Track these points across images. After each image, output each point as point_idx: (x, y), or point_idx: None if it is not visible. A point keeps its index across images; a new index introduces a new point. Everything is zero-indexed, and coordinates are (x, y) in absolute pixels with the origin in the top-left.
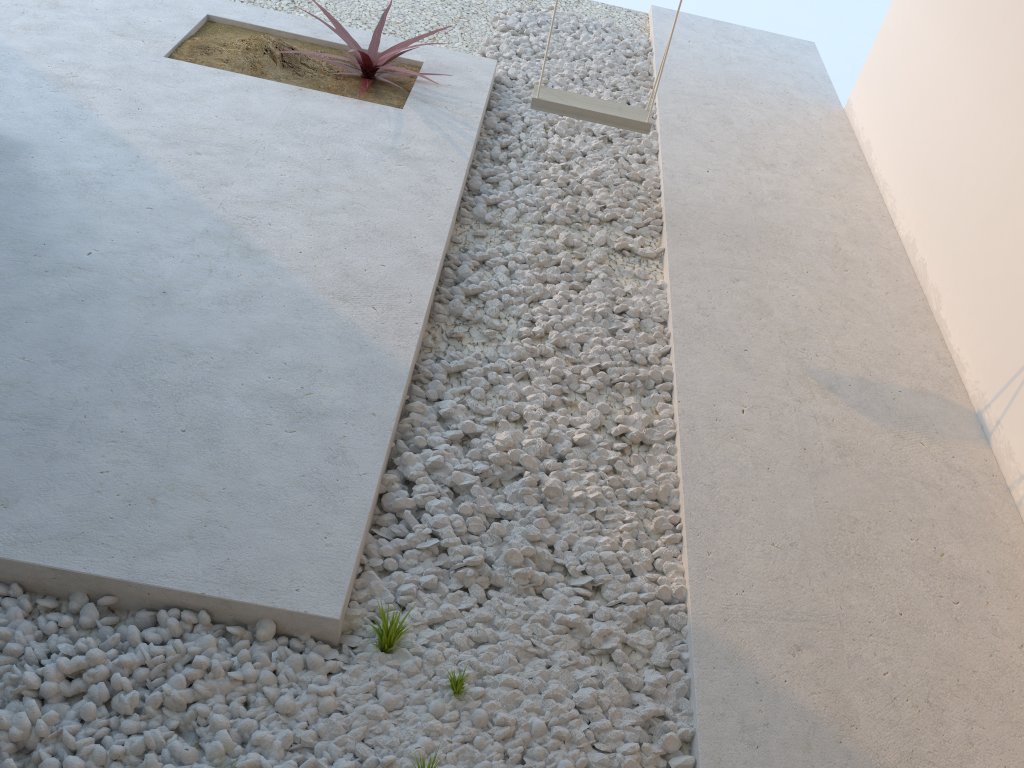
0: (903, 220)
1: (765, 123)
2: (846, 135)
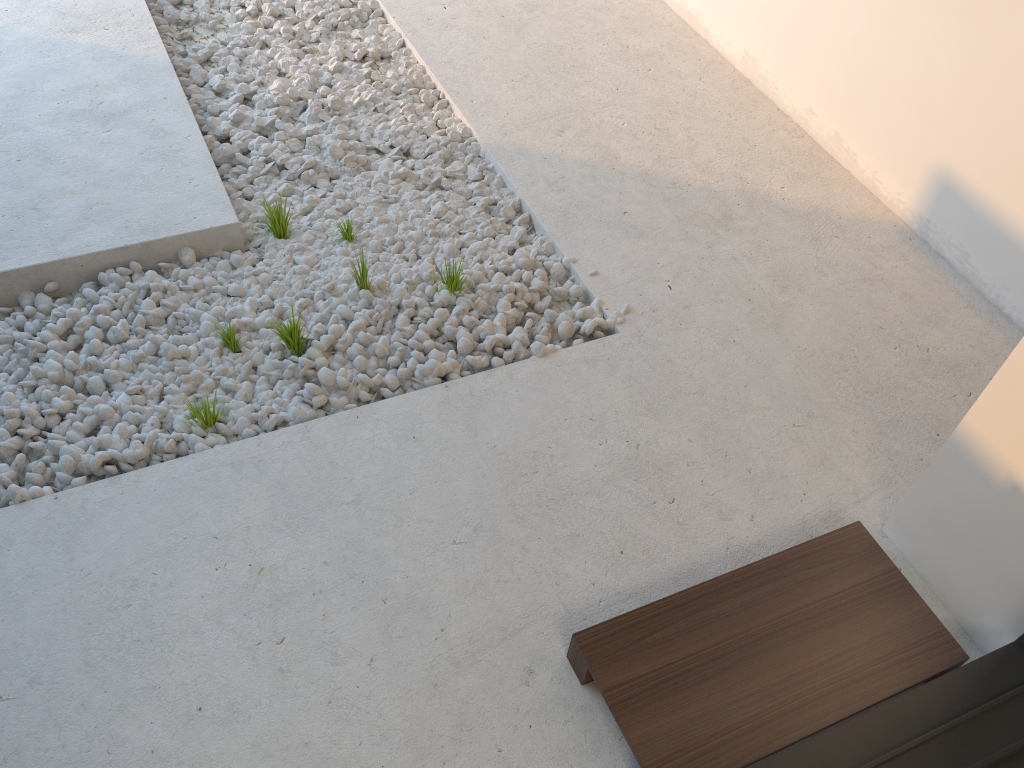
0: None
1: None
2: None
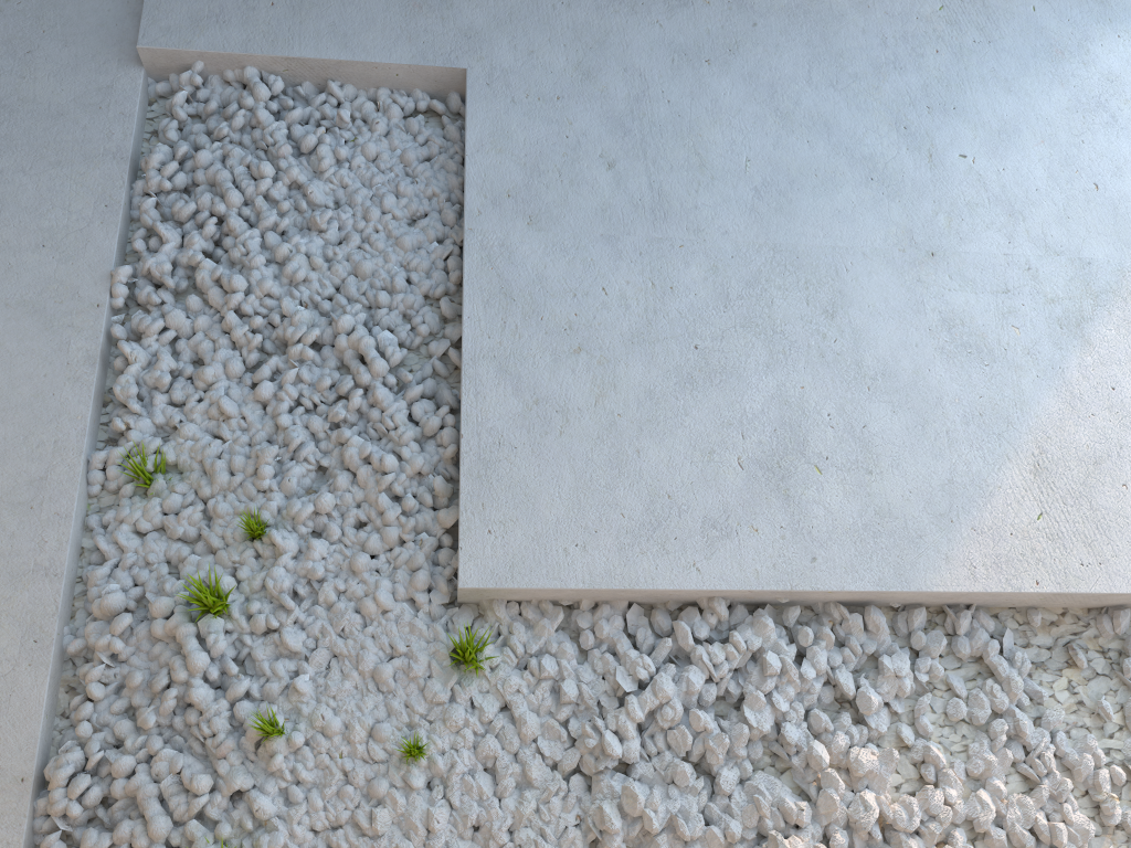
0: None
1: None
2: None
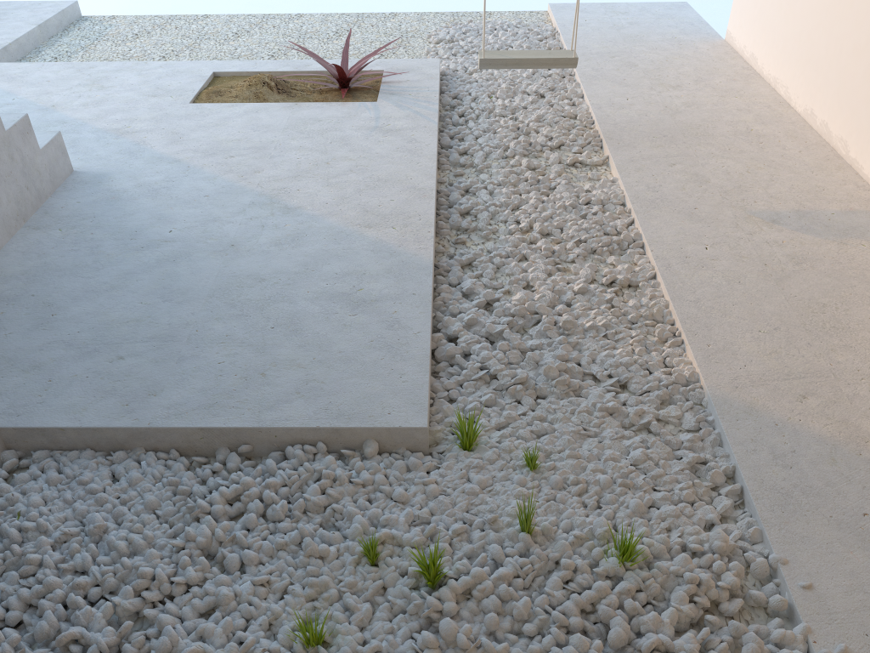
0: (798, 99)
1: (663, 60)
2: (732, 56)
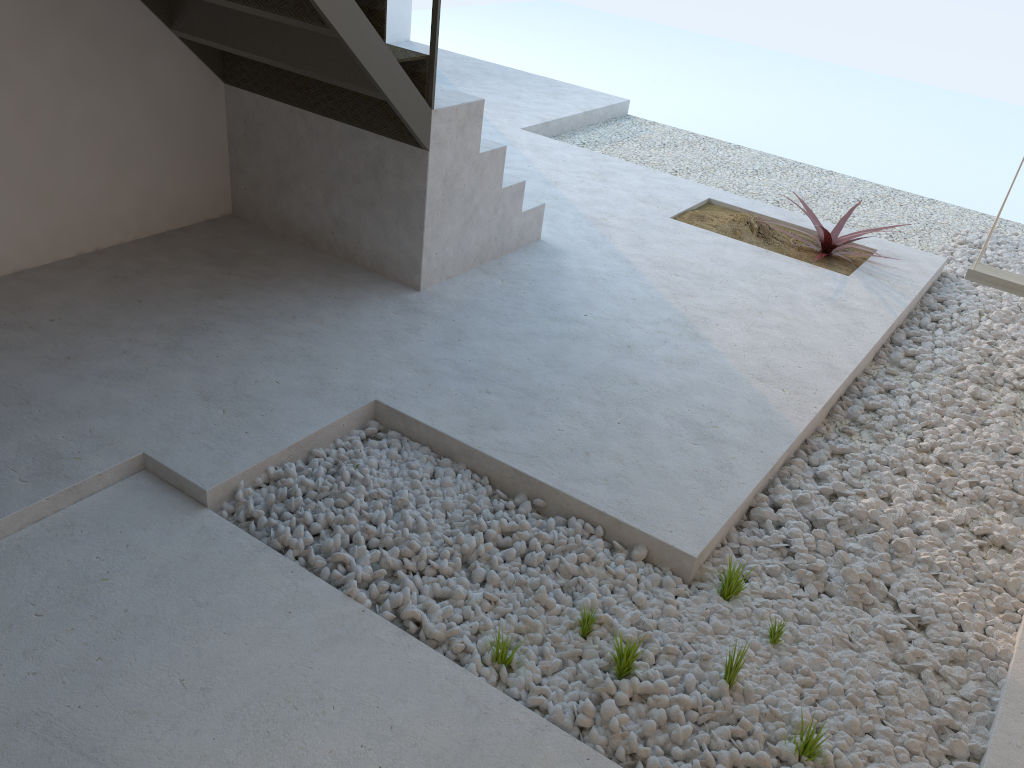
0: None
1: None
2: None
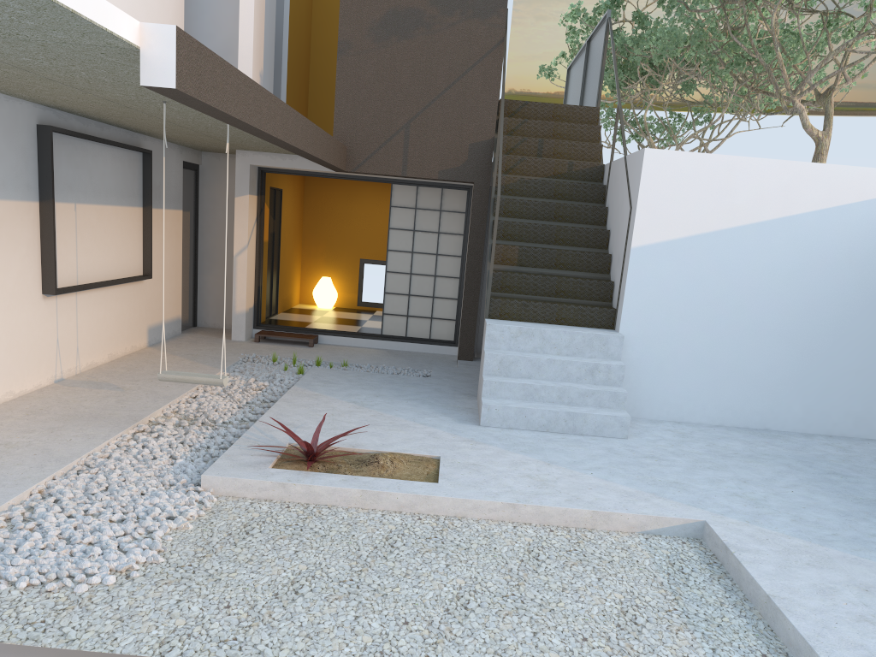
0: None
1: None
2: None
